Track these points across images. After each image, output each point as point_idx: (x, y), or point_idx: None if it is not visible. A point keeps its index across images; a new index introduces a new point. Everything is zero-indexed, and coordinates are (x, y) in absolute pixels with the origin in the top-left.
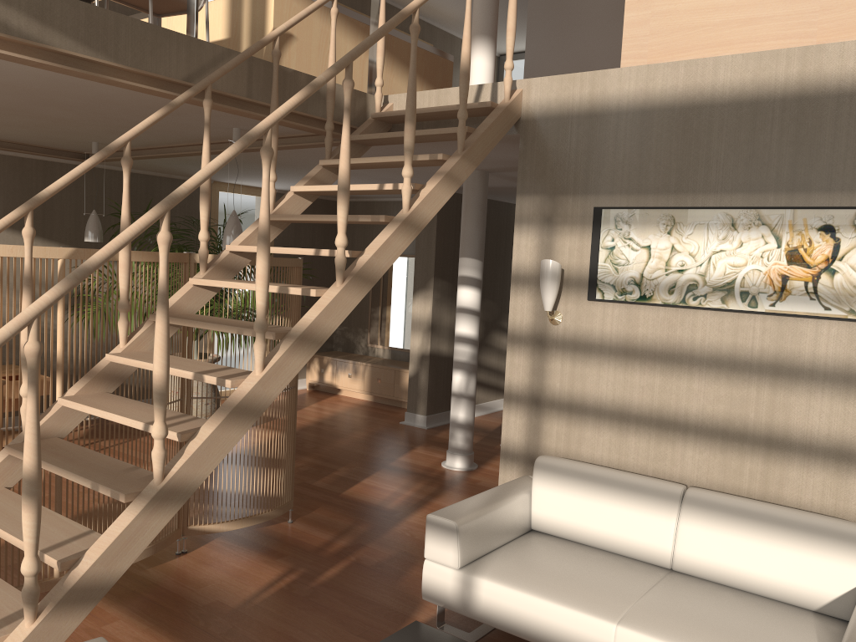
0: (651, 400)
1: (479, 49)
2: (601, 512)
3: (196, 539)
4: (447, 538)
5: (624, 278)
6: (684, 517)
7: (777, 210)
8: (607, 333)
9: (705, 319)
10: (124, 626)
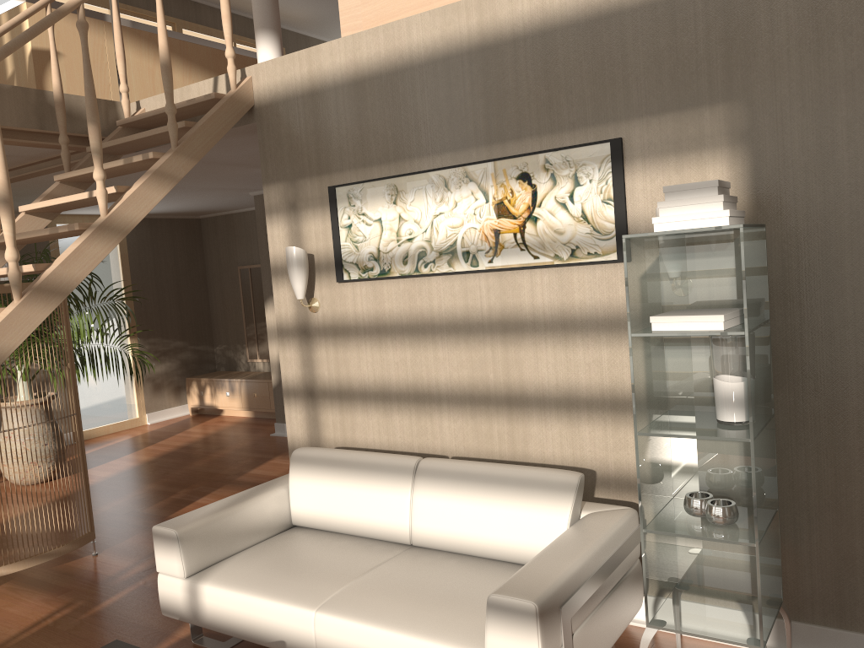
0: (406, 375)
1: (262, 44)
2: (347, 496)
3: None
4: (171, 548)
5: (364, 255)
6: (416, 489)
7: (480, 164)
8: (359, 313)
9: (438, 285)
10: None
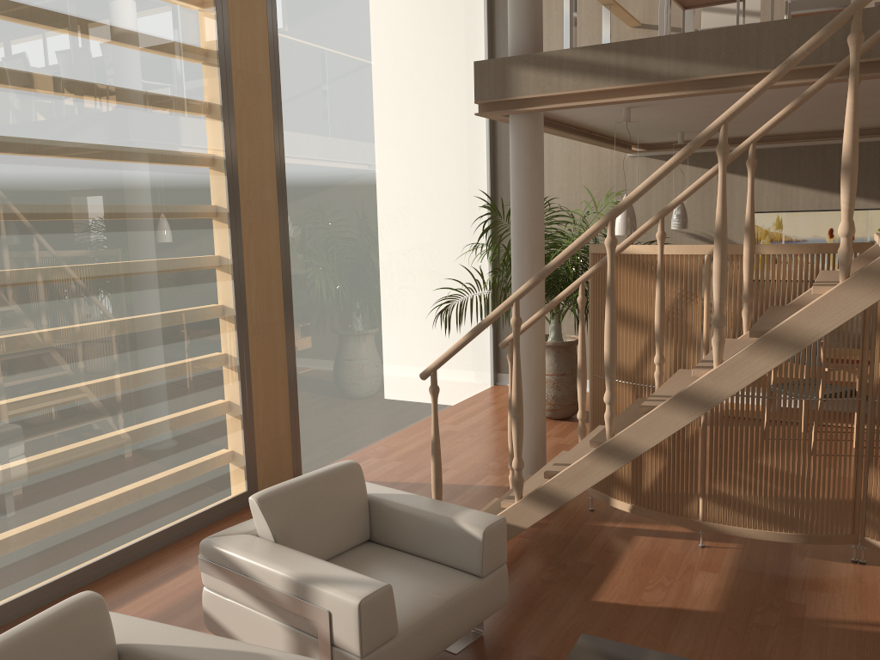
0: None
1: None
2: None
3: None
4: None
5: None
6: None
7: None
8: None
9: None
10: (711, 579)
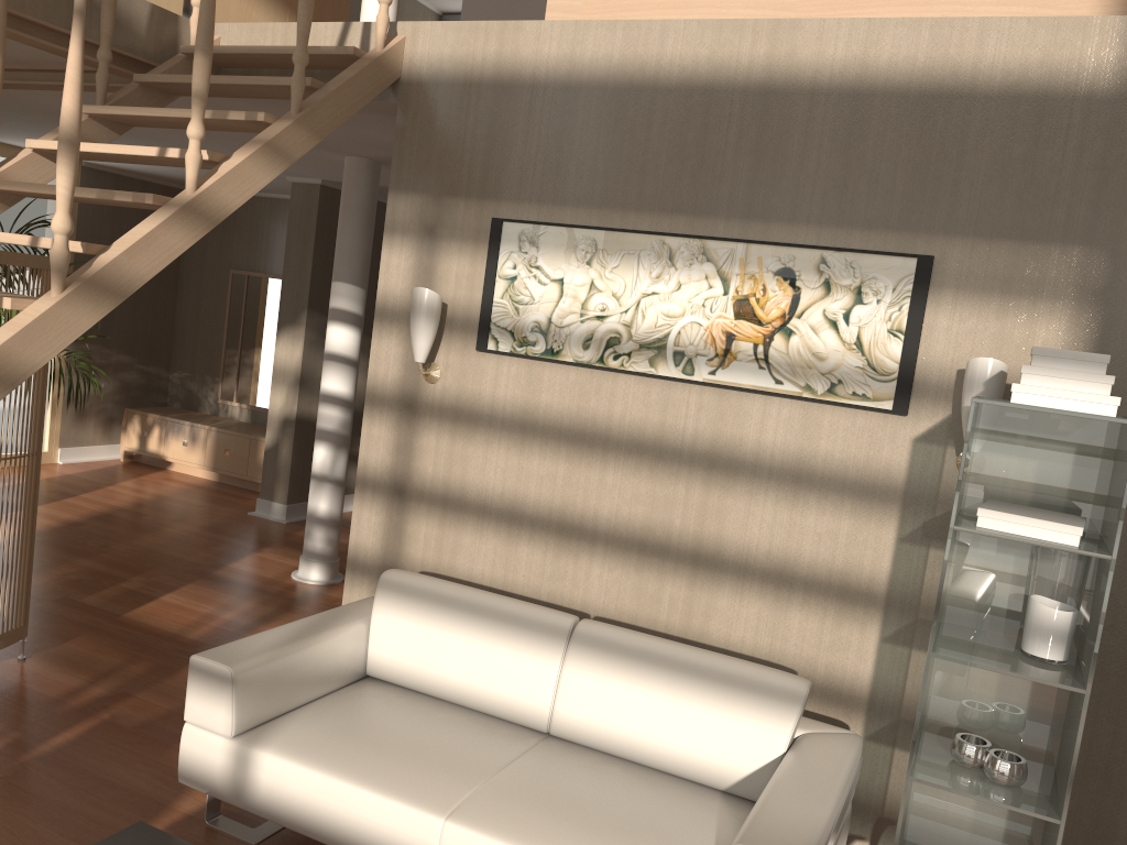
0: (552, 496)
1: None
2: (462, 652)
3: None
4: (218, 692)
5: (526, 323)
6: (570, 660)
7: (726, 242)
8: (500, 398)
9: (627, 387)
10: None
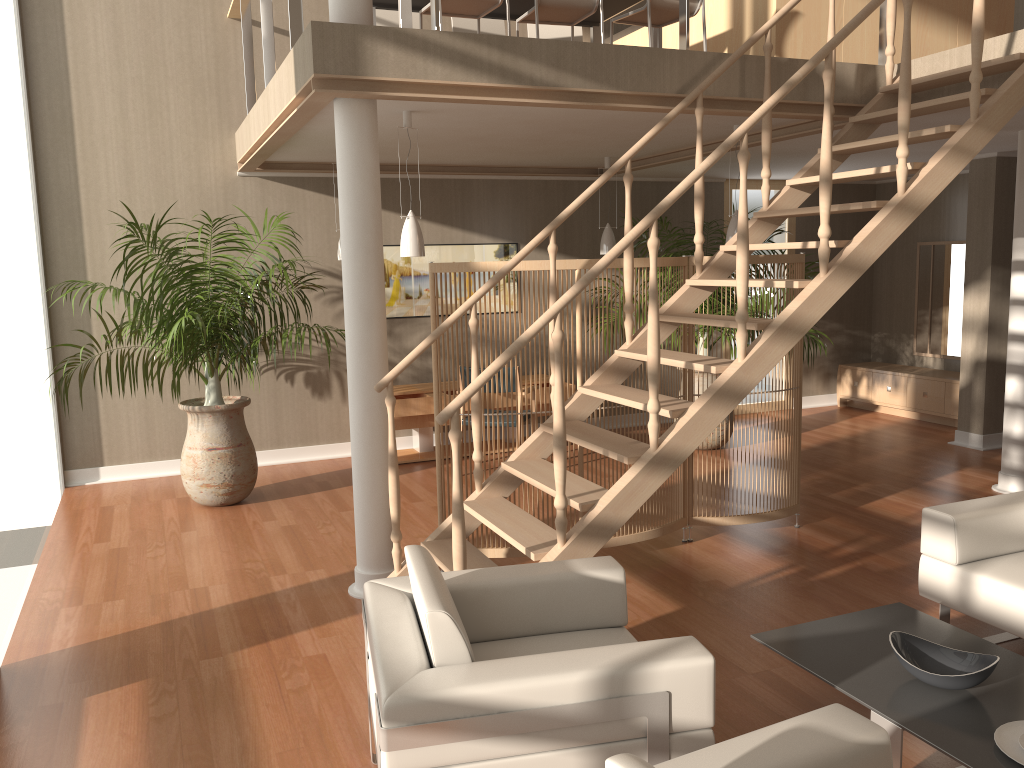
0: None
1: None
2: None
3: (702, 532)
4: (943, 533)
5: None
6: None
7: None
8: None
9: None
10: (635, 587)
